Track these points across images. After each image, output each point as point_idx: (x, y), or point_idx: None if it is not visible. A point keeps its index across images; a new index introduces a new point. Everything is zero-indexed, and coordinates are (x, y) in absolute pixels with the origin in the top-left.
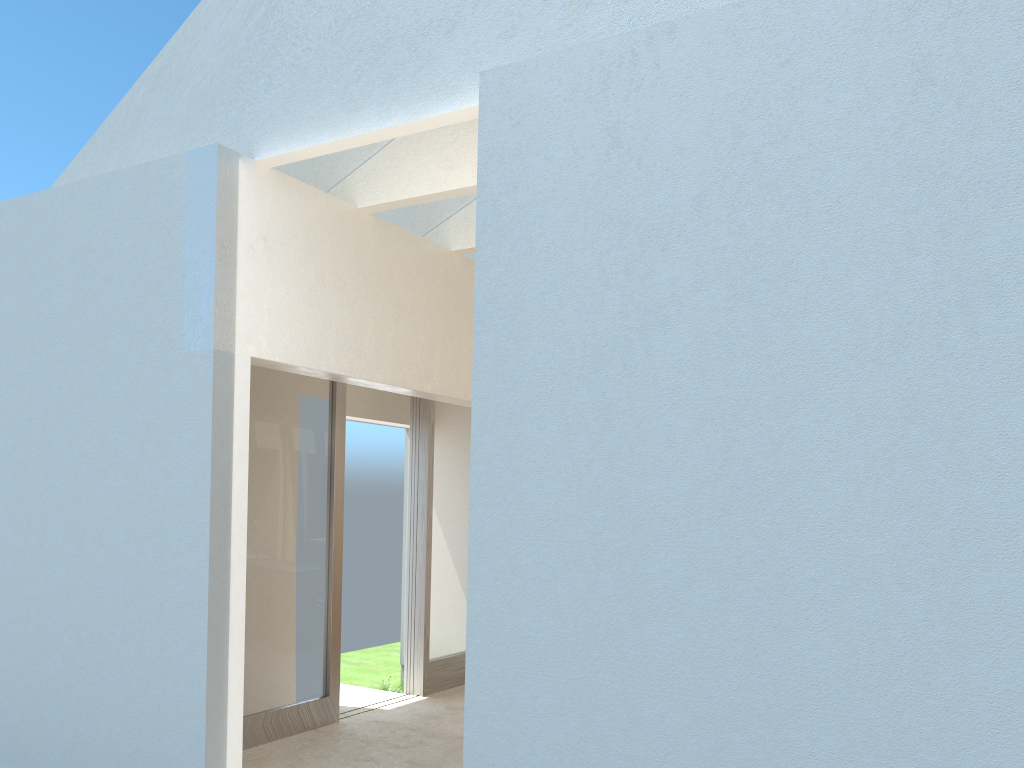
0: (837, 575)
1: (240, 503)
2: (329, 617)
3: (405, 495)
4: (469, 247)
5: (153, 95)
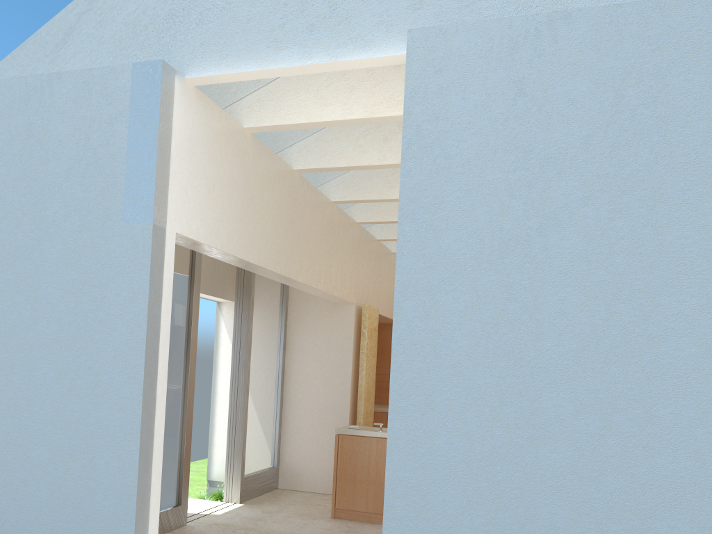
0: (691, 410)
1: (164, 349)
2: (183, 443)
3: (215, 352)
4: (308, 168)
5: (86, 16)
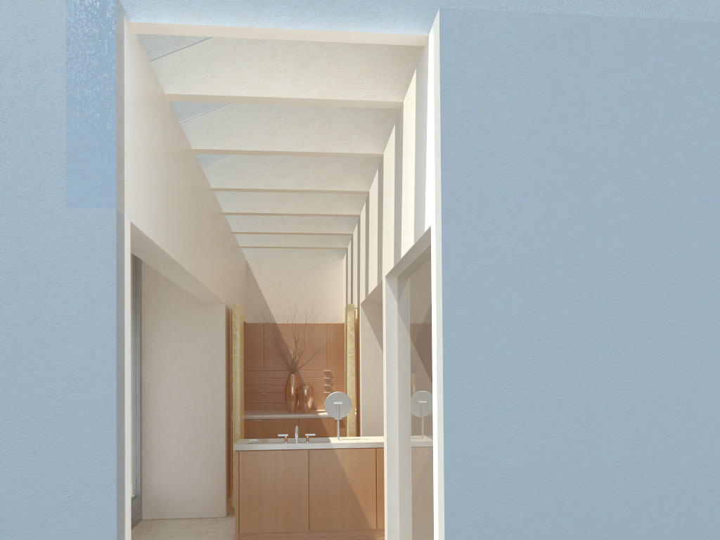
0: None
1: (128, 373)
2: None
3: None
4: (211, 148)
5: None
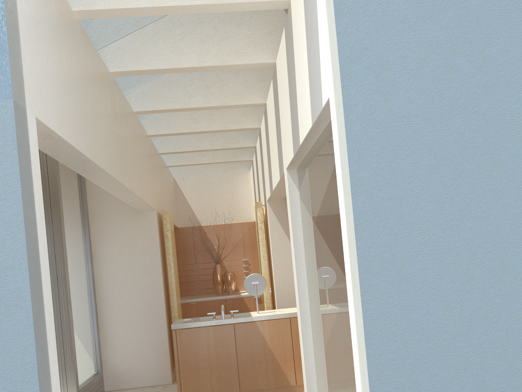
0: None
1: (45, 265)
2: None
3: None
4: (126, 70)
5: None
